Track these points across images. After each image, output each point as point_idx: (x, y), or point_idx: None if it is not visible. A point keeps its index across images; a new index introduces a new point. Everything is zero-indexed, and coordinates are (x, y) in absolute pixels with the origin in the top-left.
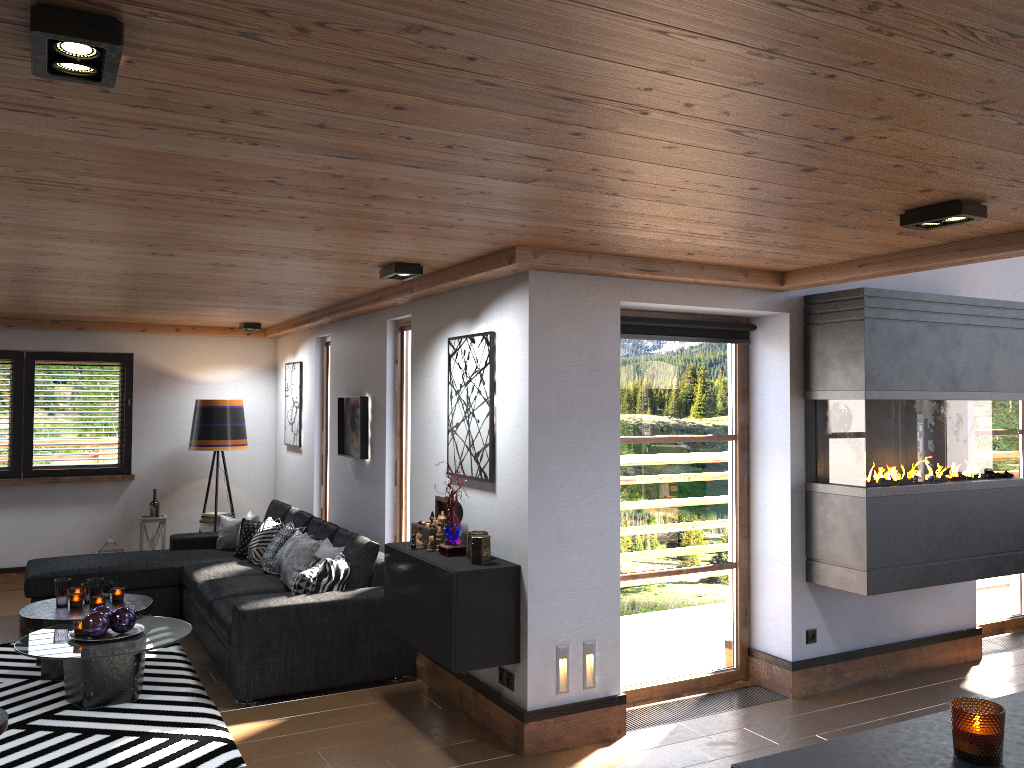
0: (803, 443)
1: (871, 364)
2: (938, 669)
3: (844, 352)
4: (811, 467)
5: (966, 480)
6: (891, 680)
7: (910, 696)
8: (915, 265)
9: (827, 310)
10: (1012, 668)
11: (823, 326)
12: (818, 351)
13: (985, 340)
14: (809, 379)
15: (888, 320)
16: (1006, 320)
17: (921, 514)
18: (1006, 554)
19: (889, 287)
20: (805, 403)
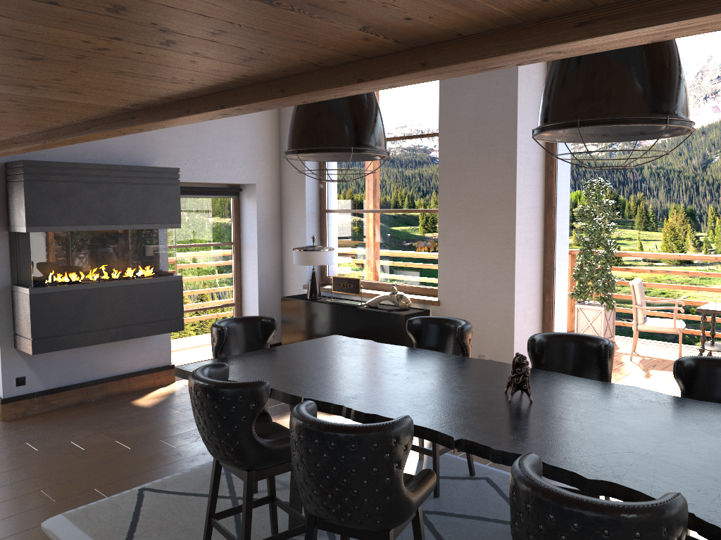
0: (8, 260)
1: (32, 209)
2: (135, 392)
3: (19, 201)
4: (15, 275)
5: (129, 279)
6: (92, 402)
7: (88, 411)
8: (5, 150)
9: (12, 173)
10: (183, 387)
11: (11, 184)
12: (11, 200)
13: (141, 192)
14: (9, 218)
15: (49, 181)
16: (161, 179)
17: (83, 302)
18: (162, 321)
19: (89, 156)
20: (10, 234)
